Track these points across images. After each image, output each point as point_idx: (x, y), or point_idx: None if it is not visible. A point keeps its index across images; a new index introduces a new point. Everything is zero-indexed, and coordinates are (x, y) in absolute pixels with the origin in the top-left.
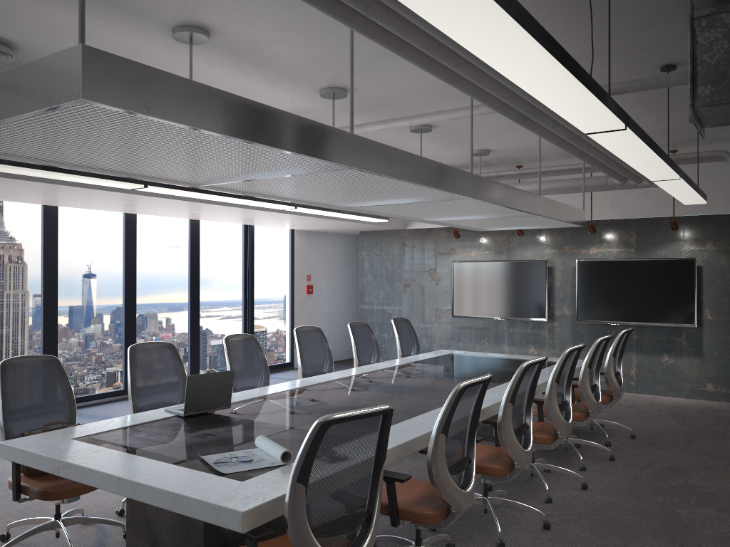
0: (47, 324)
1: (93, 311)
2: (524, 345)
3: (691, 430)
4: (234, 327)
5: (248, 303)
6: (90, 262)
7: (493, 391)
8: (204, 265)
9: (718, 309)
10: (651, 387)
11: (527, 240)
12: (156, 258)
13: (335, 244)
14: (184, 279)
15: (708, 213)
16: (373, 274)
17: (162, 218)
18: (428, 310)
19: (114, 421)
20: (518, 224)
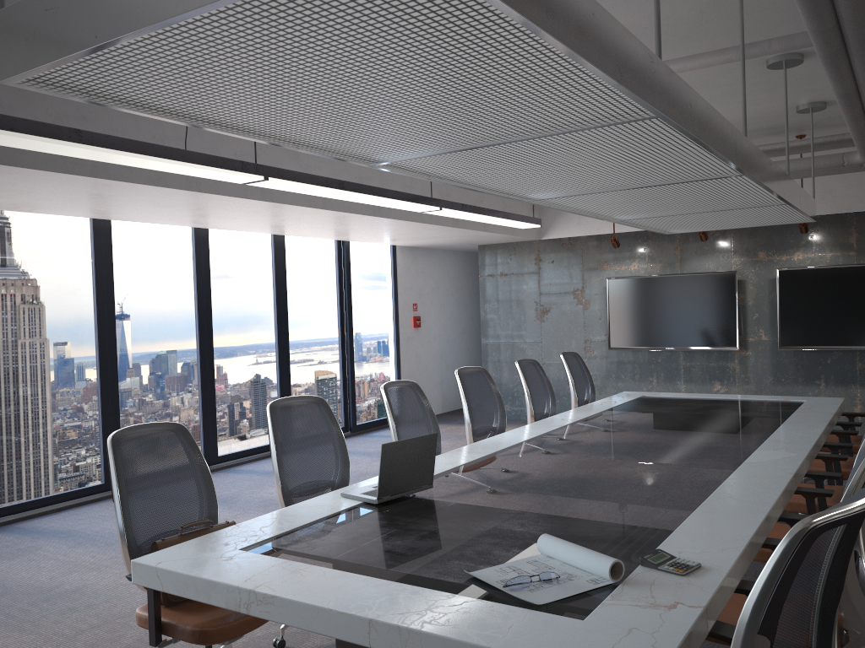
0: (105, 378)
1: (160, 359)
2: (706, 382)
3: None
4: (331, 373)
5: (346, 341)
6: (155, 294)
7: (773, 446)
8: (293, 294)
9: None
10: None
11: (706, 247)
12: (234, 286)
13: (443, 264)
14: (270, 313)
15: None
16: (498, 299)
17: (239, 234)
18: (575, 342)
19: (280, 516)
20: (729, 222)
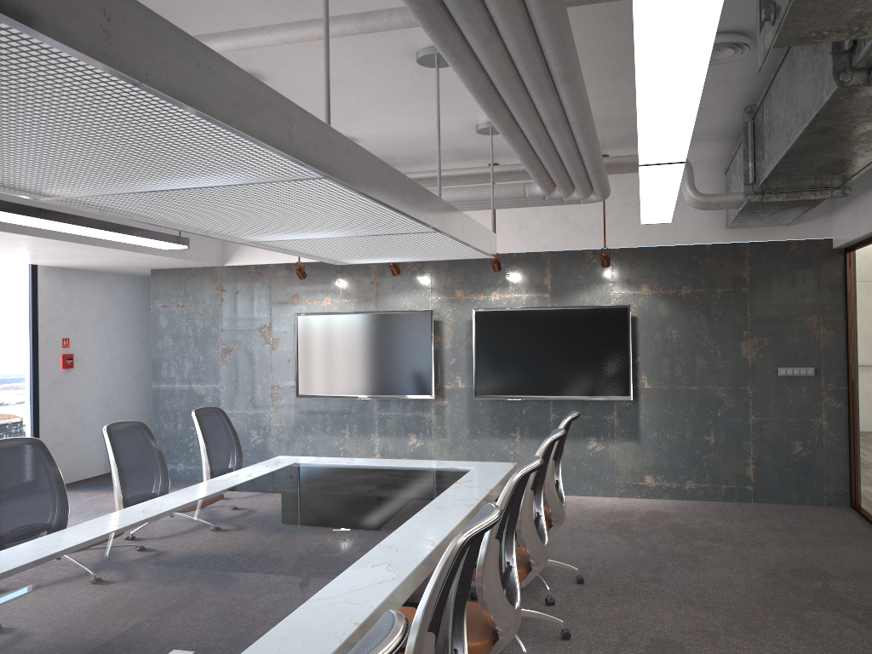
0: None
1: None
2: (402, 435)
3: (650, 556)
4: None
5: None
6: None
7: (376, 558)
8: None
9: (657, 374)
10: (575, 485)
11: (404, 282)
12: None
13: (113, 290)
14: None
15: (643, 244)
16: (173, 335)
17: None
18: (261, 387)
19: None
20: (399, 253)
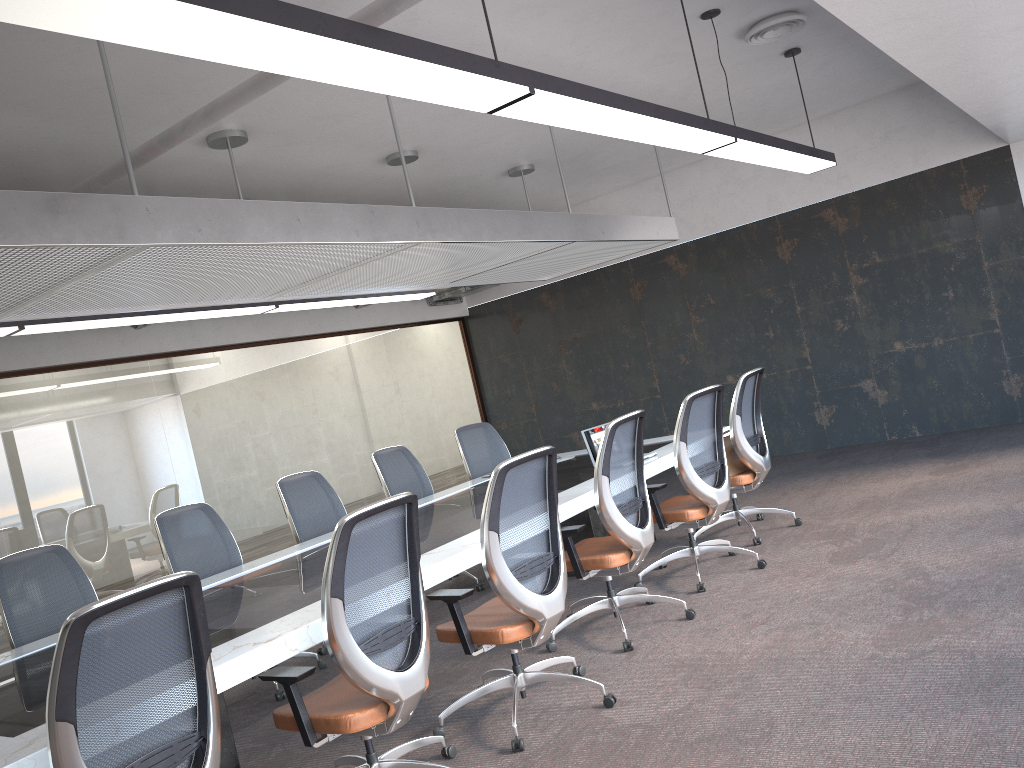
0: None
1: None
2: None
3: None
4: None
5: None
6: None
7: (275, 557)
8: None
9: None
10: None
11: None
12: None
13: None
14: None
15: None
16: None
17: None
18: None
19: None
20: None
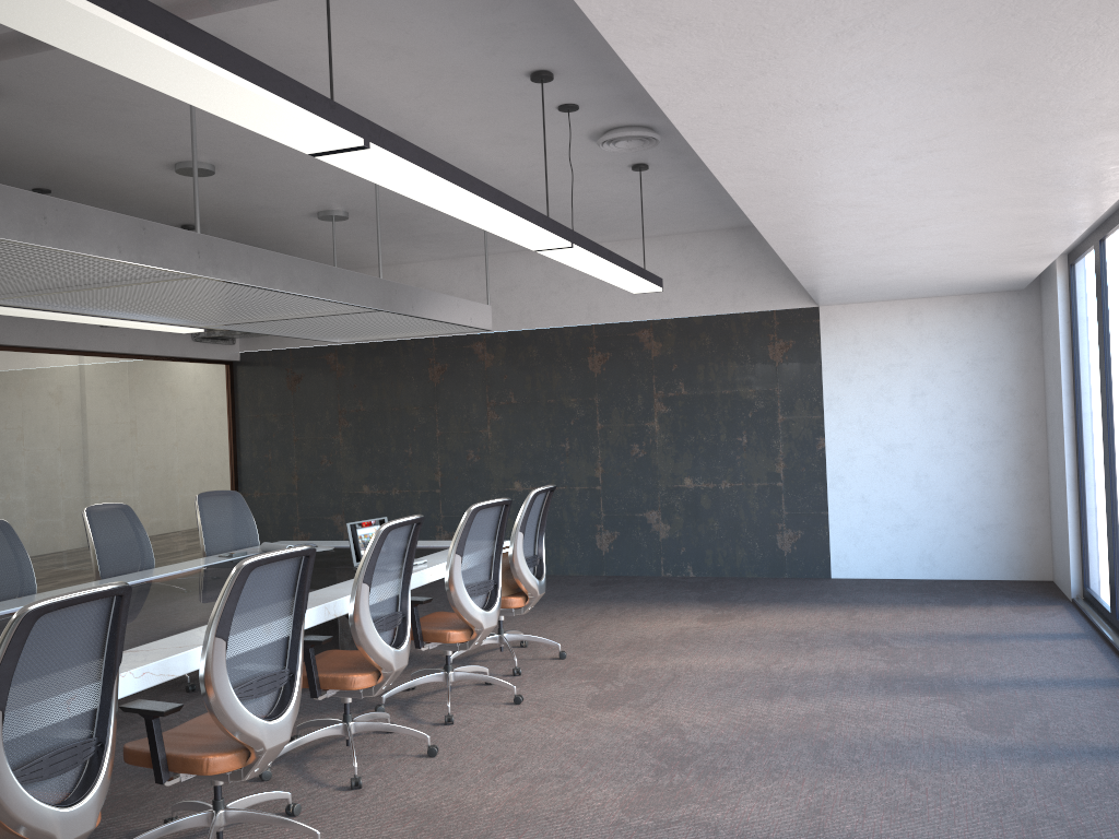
0: None
1: None
2: None
3: None
4: None
5: None
6: None
7: None
8: None
9: None
10: None
11: None
12: None
13: None
14: None
15: None
16: None
17: None
18: None
19: None
20: None
